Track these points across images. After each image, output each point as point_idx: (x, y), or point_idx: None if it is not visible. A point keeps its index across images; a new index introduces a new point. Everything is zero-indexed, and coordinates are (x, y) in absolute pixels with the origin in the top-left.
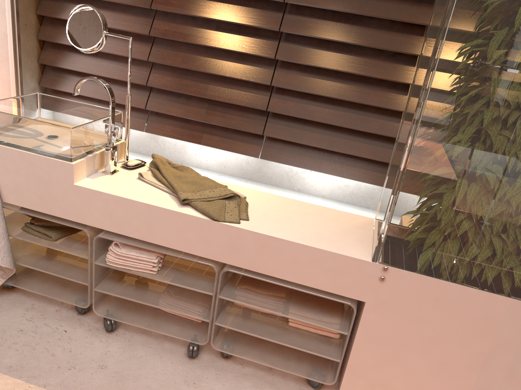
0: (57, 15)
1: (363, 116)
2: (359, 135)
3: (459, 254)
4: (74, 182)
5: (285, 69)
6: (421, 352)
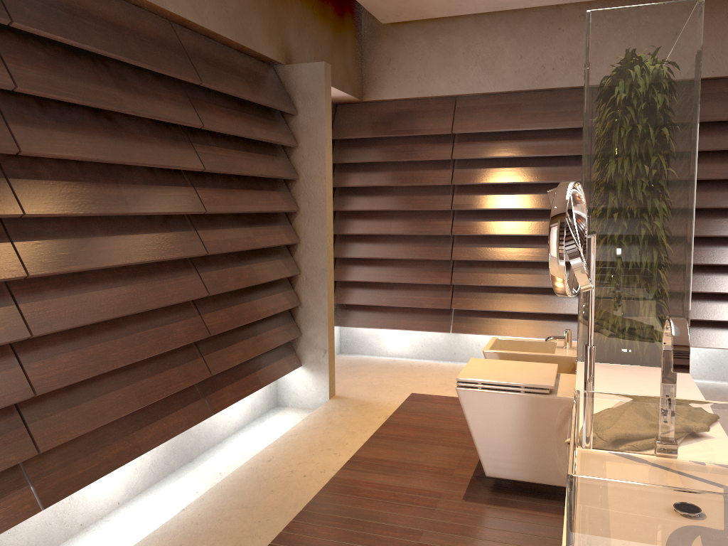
0: None
1: (162, 326)
2: (159, 360)
3: None
4: None
5: (34, 294)
6: None
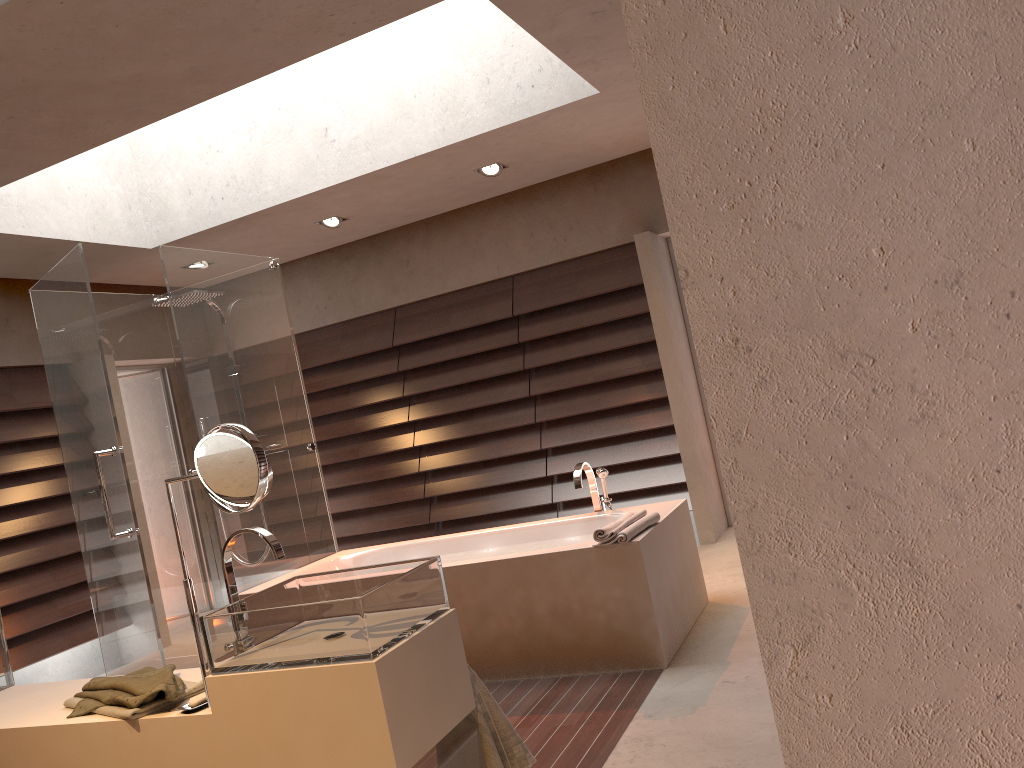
0: None
1: None
2: None
3: None
4: None
5: None
6: None
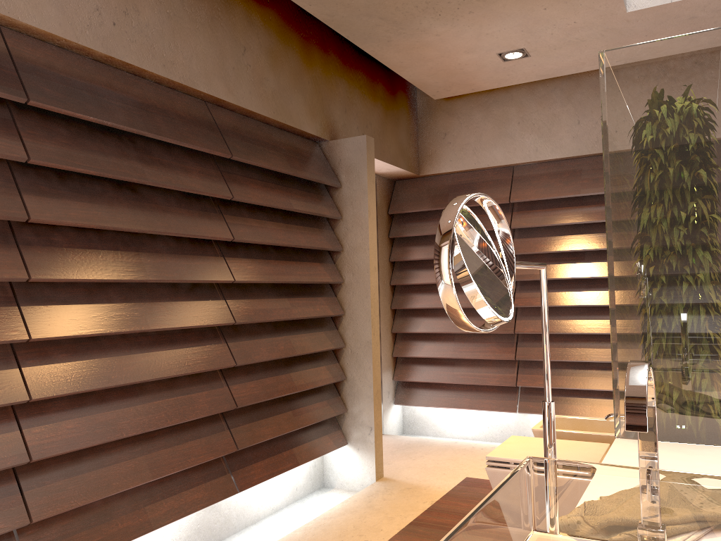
0: None
1: (183, 396)
2: (180, 431)
3: None
4: None
5: (40, 358)
6: None
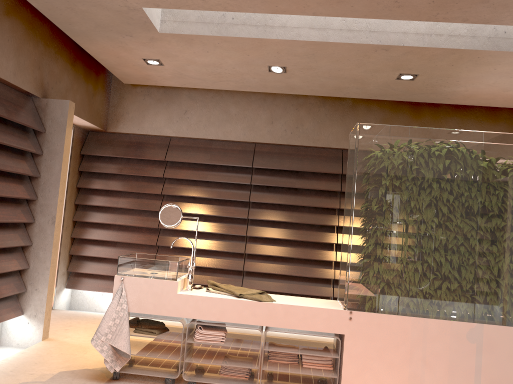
0: (89, 220)
1: (308, 267)
2: (307, 281)
3: (383, 297)
4: (177, 292)
5: (253, 241)
6: (378, 359)
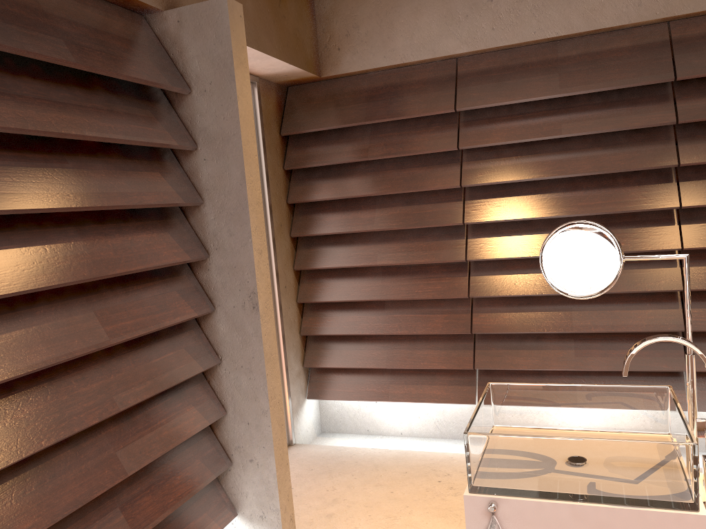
0: (324, 264)
1: None
2: None
3: None
4: None
5: (699, 261)
6: None
